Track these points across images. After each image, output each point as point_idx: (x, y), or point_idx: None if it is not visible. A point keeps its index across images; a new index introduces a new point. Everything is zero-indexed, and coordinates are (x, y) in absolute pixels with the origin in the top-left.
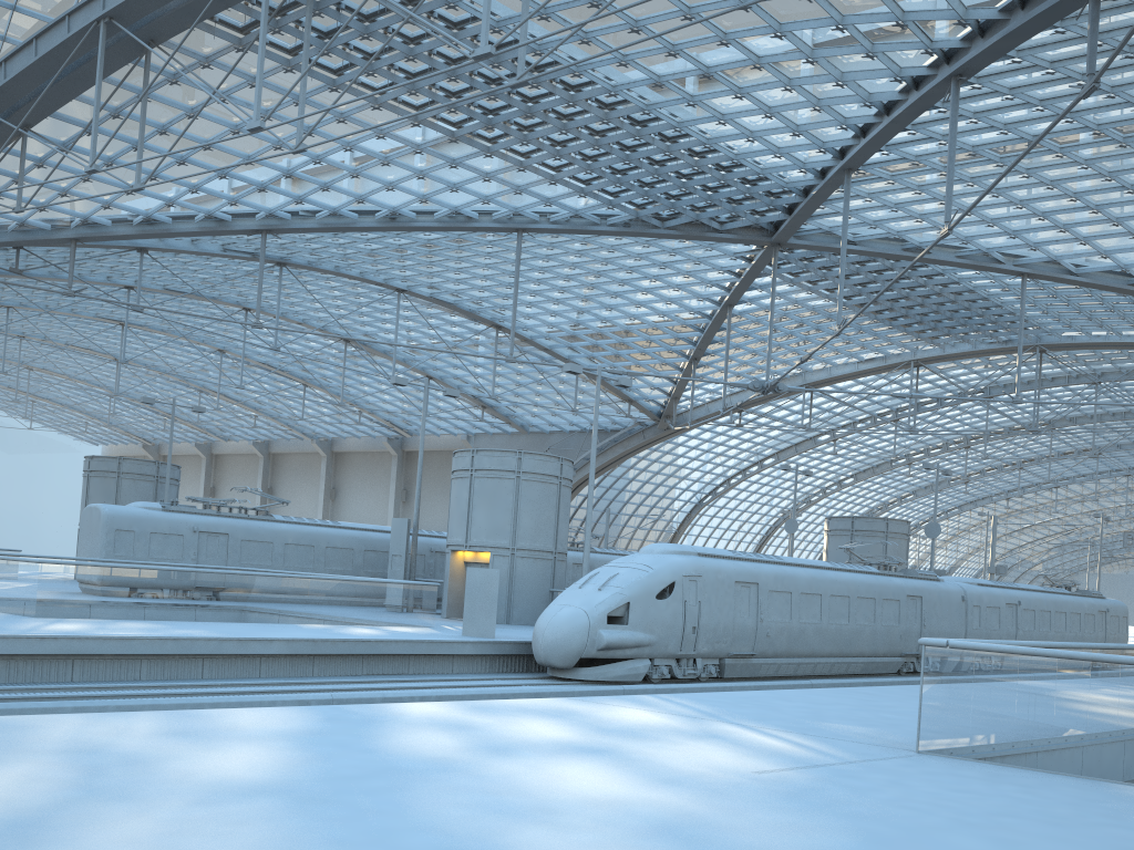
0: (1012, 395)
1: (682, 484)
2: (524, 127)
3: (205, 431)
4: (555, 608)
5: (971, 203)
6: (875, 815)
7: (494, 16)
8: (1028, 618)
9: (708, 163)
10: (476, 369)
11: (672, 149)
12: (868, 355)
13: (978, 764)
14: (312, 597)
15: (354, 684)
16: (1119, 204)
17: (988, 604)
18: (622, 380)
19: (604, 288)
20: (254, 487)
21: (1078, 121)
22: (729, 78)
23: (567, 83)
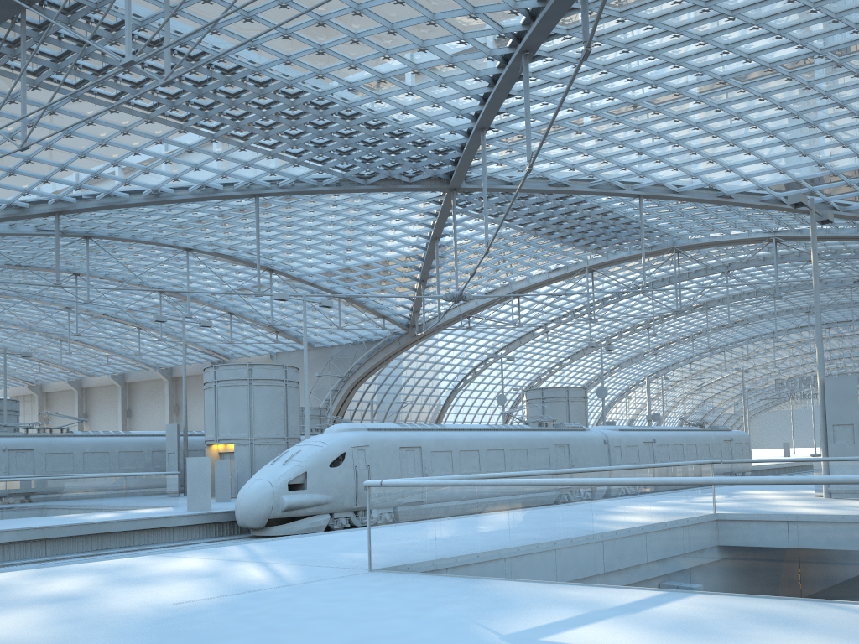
0: (671, 286)
1: (439, 375)
2: (236, 117)
3: (73, 370)
4: (250, 482)
5: (586, 146)
6: (200, 630)
7: (179, 34)
8: (663, 451)
9: (381, 132)
10: (265, 303)
11: (351, 125)
12: (554, 266)
13: (404, 575)
14: (67, 493)
15: (72, 559)
16: (692, 138)
17: (627, 444)
18: (324, 302)
19: (340, 233)
20: (116, 410)
21: (637, 79)
22: (372, 67)
23: (256, 81)
